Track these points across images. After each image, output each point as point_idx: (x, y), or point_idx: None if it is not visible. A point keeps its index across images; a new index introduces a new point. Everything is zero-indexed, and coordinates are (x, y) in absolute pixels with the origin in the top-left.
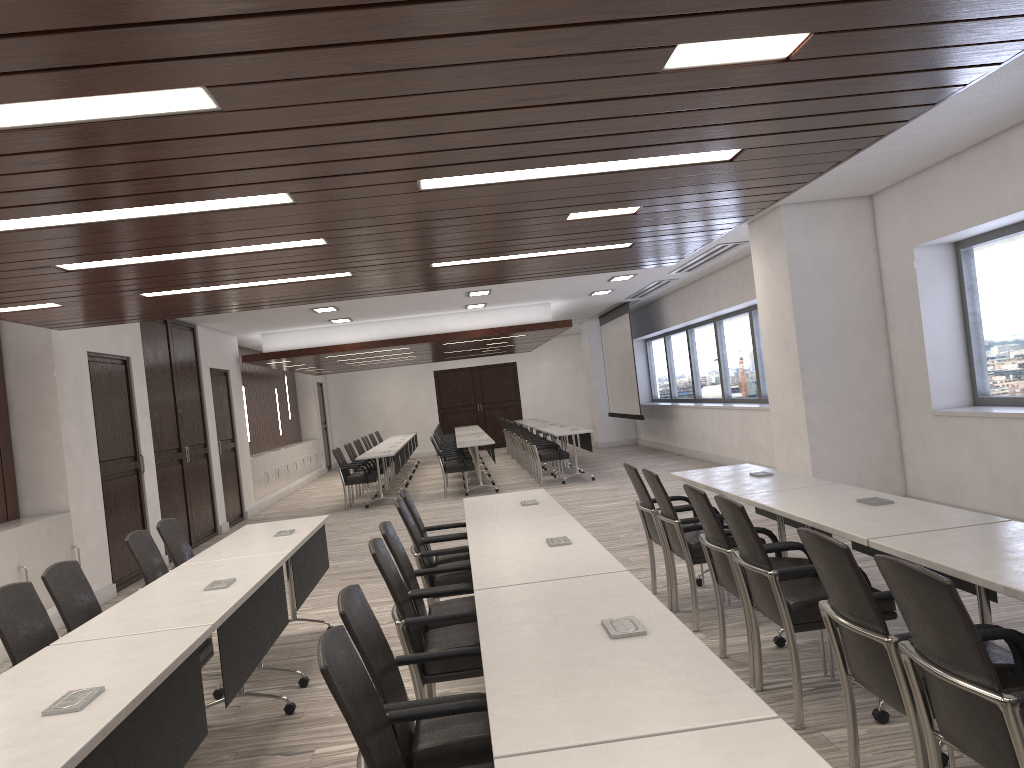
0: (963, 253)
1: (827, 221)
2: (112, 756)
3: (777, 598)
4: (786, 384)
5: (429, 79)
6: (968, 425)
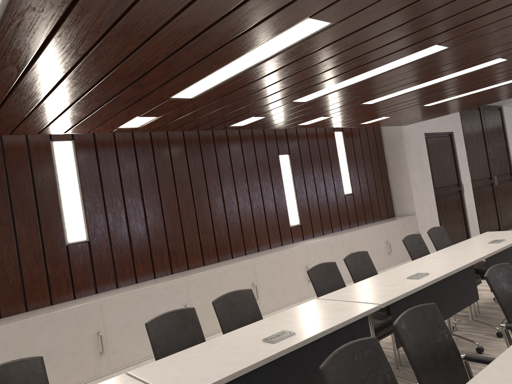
0: None
1: None
2: (279, 370)
3: None
4: None
5: None
6: None
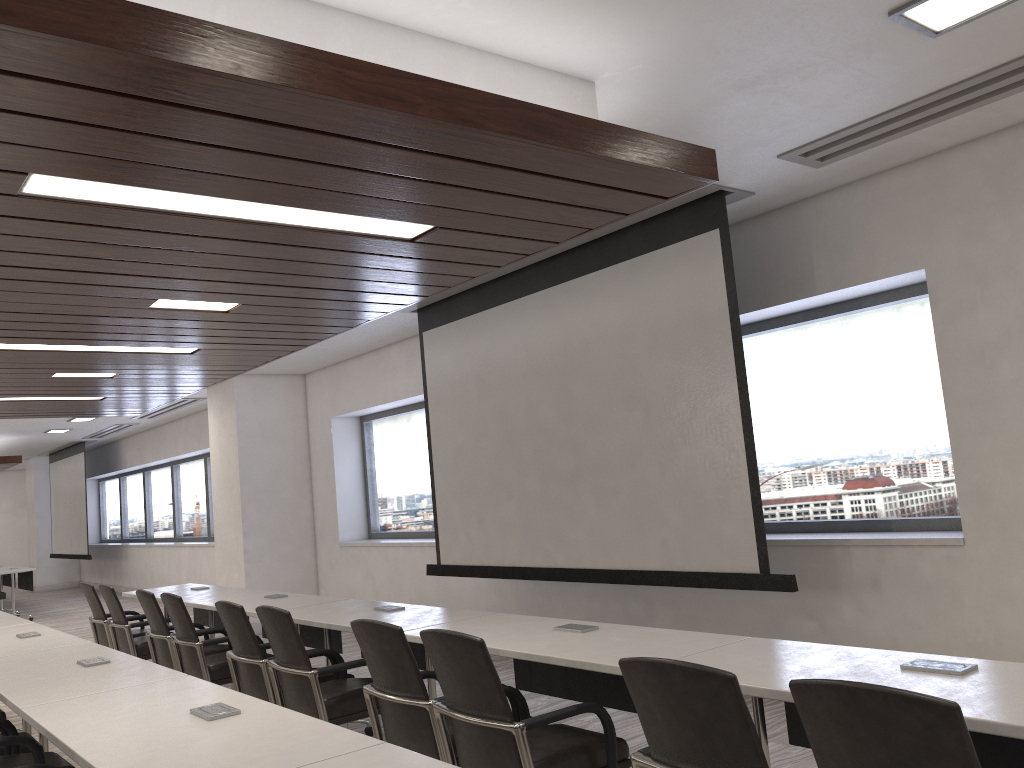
0: (366, 425)
1: (270, 391)
2: None
3: (201, 661)
4: (230, 521)
5: None
6: (362, 553)
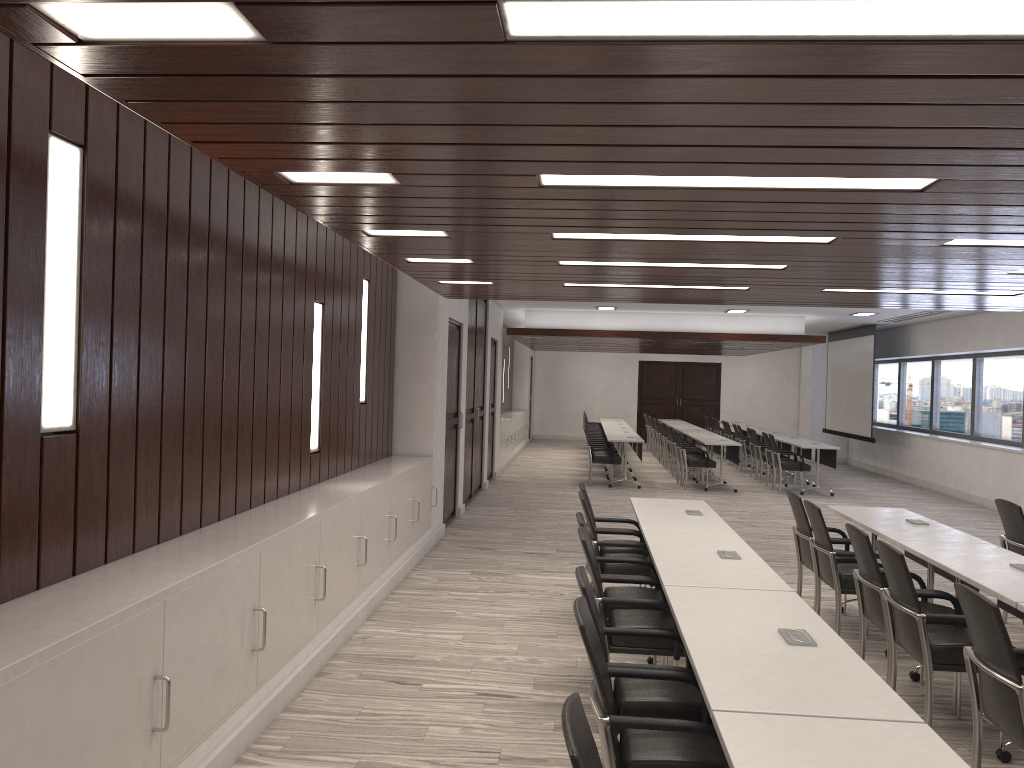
0: None
1: None
2: None
3: None
4: None
5: None
6: None
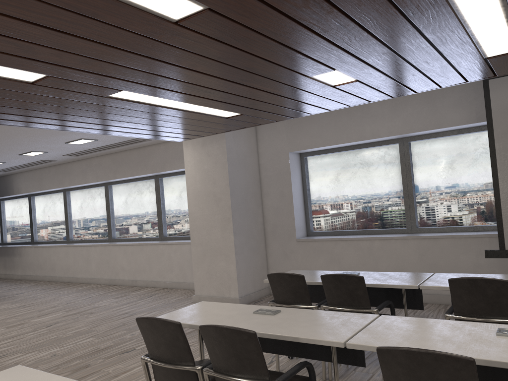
0: (305, 159)
1: (241, 132)
2: None
3: None
4: (214, 225)
5: None
6: (325, 245)
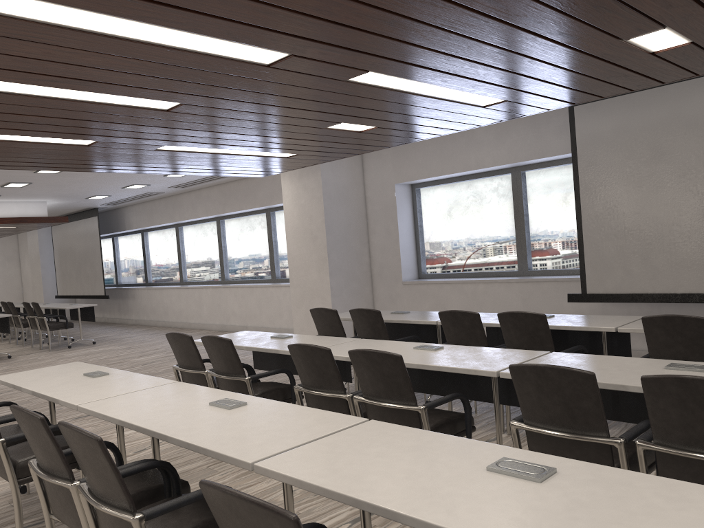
0: (416, 191)
1: (341, 162)
2: None
3: None
4: (311, 265)
5: (586, 1)
6: (430, 288)
